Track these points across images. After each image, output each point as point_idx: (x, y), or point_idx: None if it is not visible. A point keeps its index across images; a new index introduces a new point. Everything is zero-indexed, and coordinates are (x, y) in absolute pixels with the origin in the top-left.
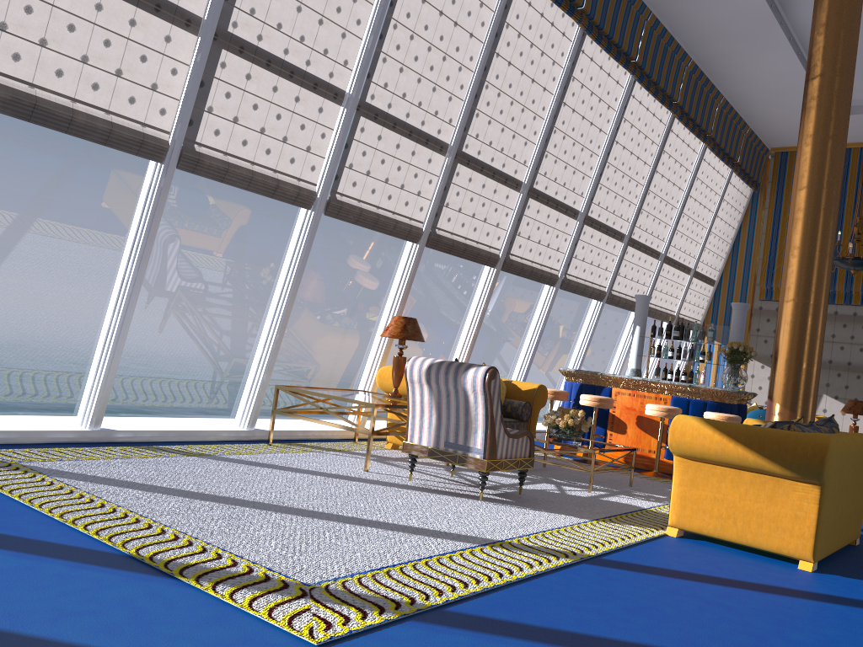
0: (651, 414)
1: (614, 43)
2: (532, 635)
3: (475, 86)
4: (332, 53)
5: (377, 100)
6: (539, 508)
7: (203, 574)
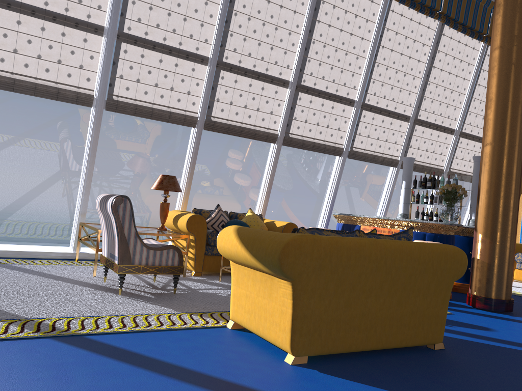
0: None
1: None
2: None
3: (223, 14)
4: (86, 1)
5: (134, 30)
6: (162, 303)
7: None
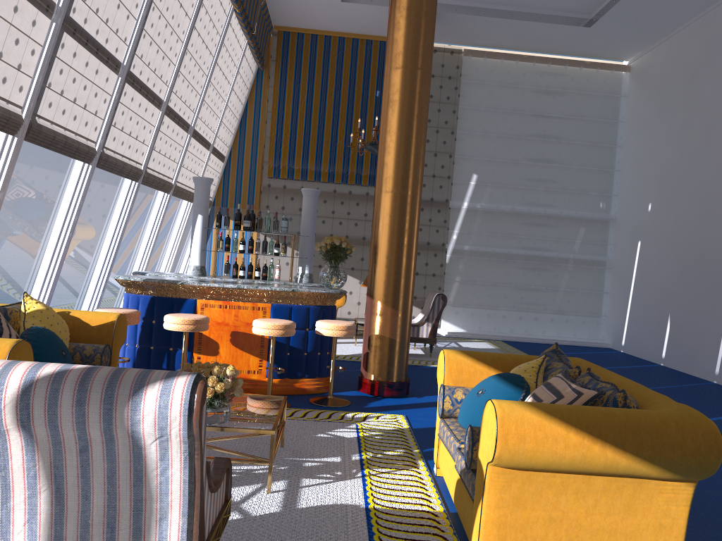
0: (264, 333)
1: None
2: None
3: None
4: None
5: None
6: None
7: None
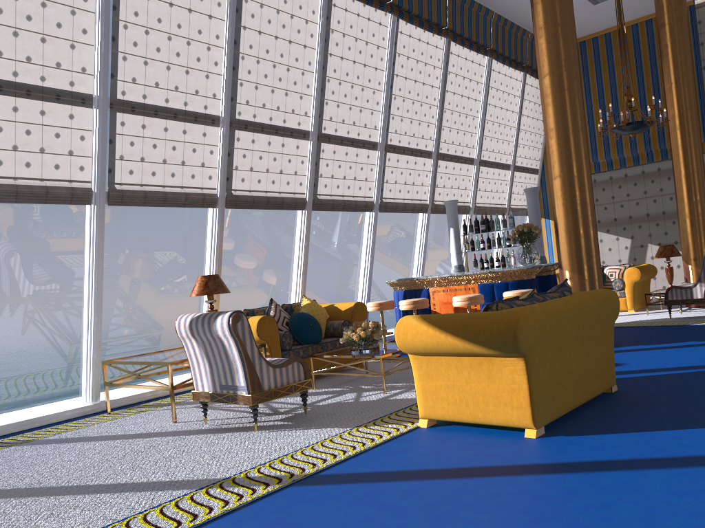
0: (456, 305)
1: None
2: None
3: (229, 60)
4: (66, 64)
5: (129, 95)
6: (312, 425)
7: None
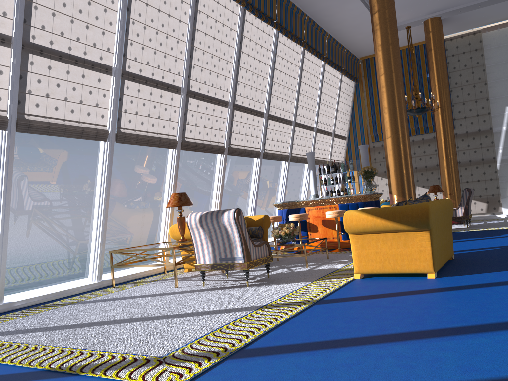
0: (329, 217)
1: (262, 12)
2: (298, 349)
3: (189, 50)
4: (99, 45)
5: (132, 68)
6: (282, 282)
7: (95, 368)
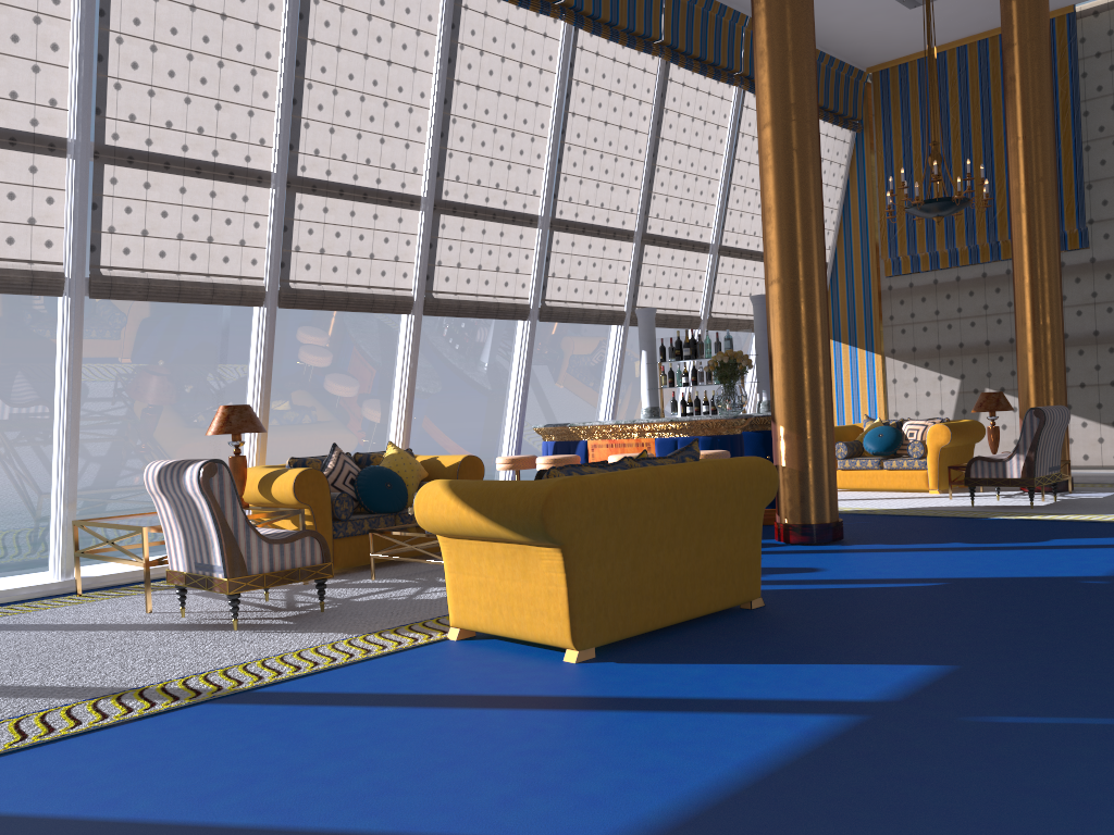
0: None
1: None
2: None
3: (287, 89)
4: (25, 95)
5: (125, 139)
6: (316, 628)
7: None
